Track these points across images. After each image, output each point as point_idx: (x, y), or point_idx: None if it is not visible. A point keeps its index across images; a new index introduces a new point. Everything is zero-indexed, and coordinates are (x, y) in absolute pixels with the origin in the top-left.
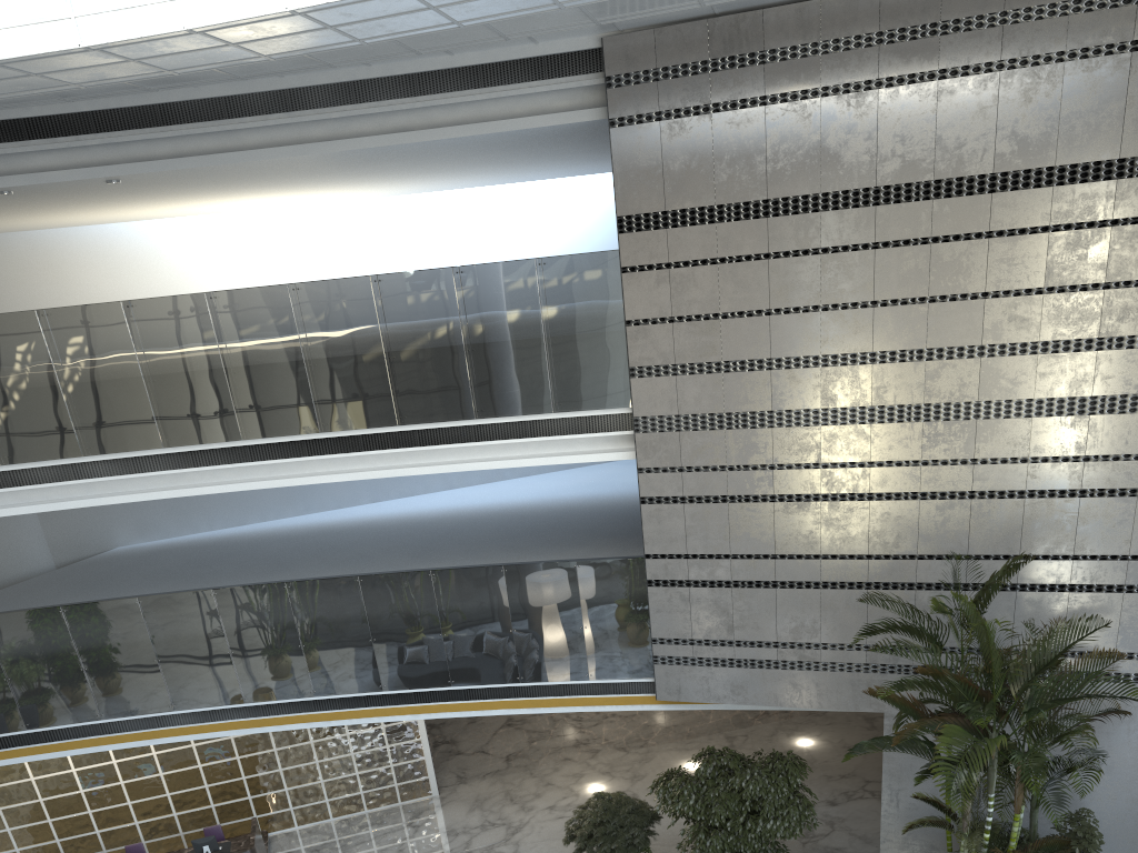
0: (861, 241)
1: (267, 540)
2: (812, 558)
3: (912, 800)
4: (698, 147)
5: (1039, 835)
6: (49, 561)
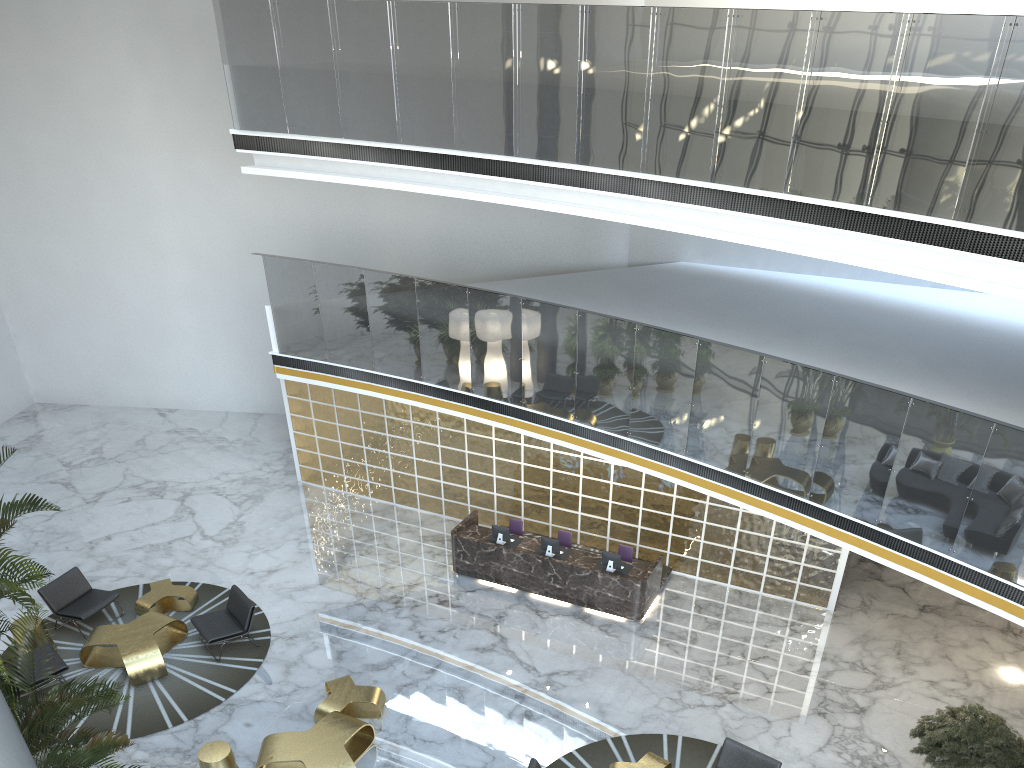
0: None
1: (804, 297)
2: None
3: None
4: None
5: None
6: (624, 258)
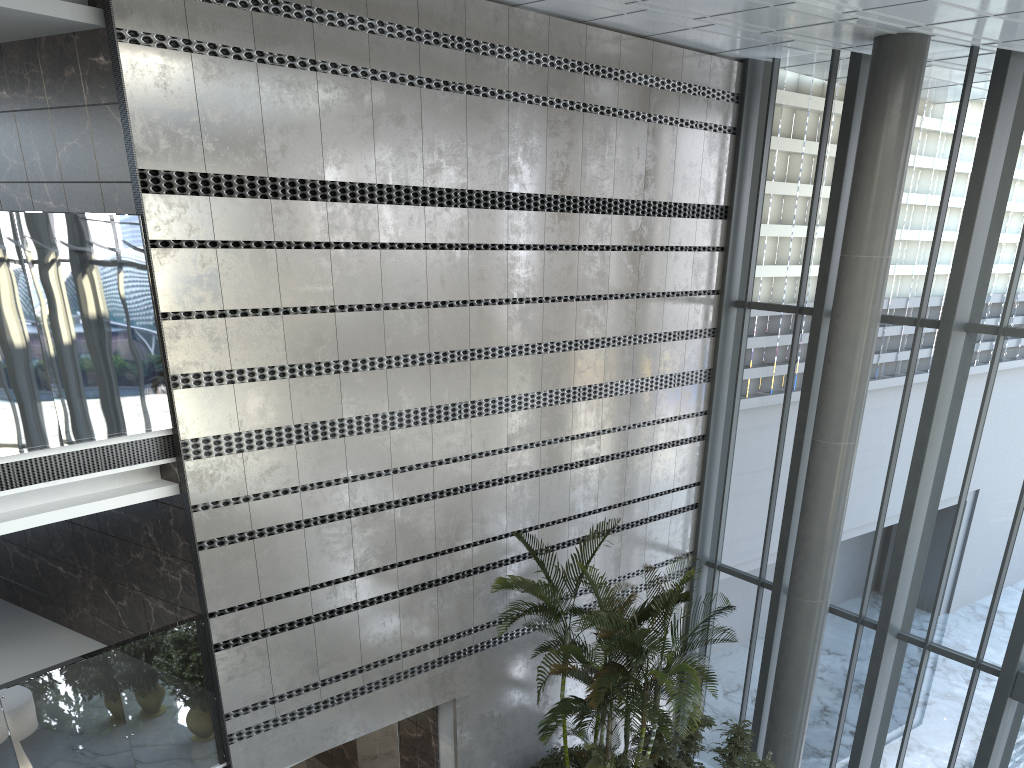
0: (415, 240)
1: None
2: (390, 568)
3: (481, 767)
4: (244, 100)
5: (560, 749)
6: None
